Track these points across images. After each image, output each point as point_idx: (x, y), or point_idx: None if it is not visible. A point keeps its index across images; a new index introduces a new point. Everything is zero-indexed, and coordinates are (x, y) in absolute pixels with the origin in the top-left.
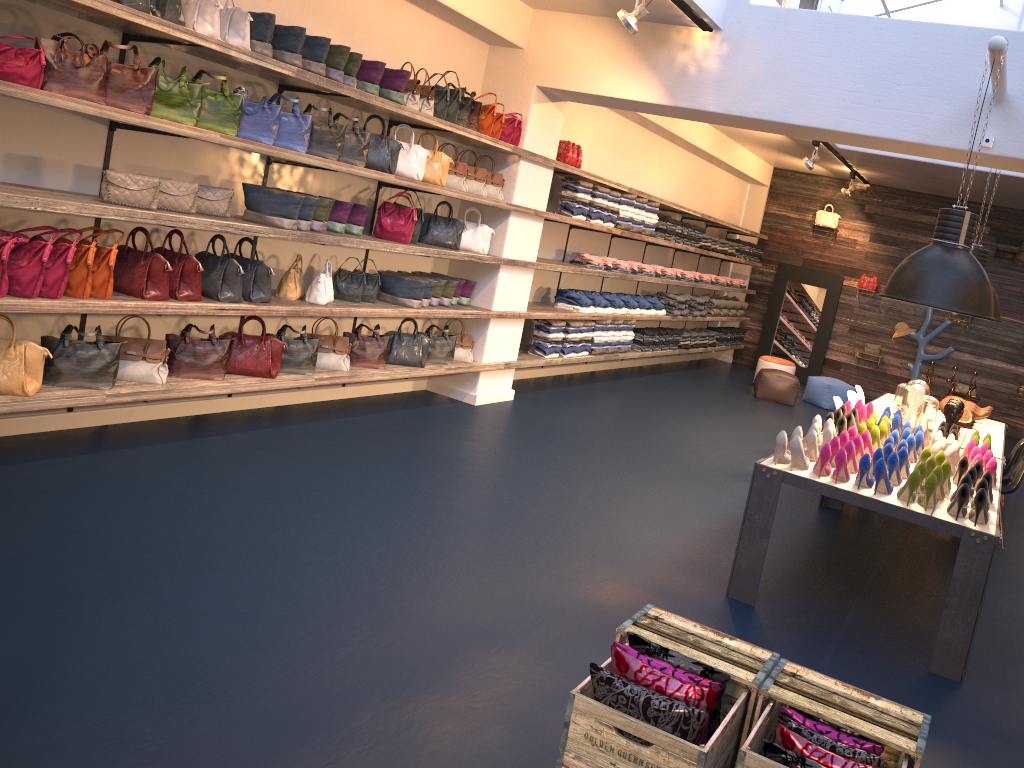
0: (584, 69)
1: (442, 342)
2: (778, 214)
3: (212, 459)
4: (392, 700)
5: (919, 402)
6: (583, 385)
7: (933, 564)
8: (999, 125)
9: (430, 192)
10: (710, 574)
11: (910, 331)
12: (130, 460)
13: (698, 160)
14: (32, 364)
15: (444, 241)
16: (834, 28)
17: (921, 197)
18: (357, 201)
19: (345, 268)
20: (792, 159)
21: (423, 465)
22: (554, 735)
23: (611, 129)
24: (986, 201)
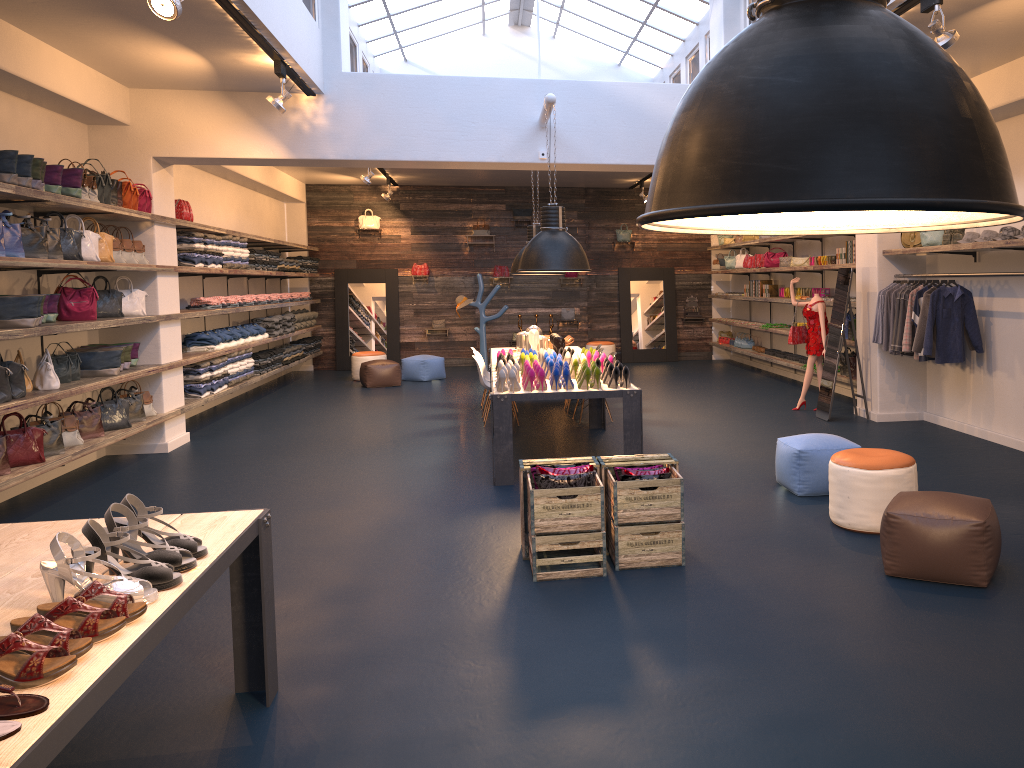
0: (200, 137)
1: (132, 402)
2: (322, 226)
3: None
4: (390, 570)
5: (538, 340)
6: (226, 417)
7: (584, 439)
8: (547, 143)
9: (104, 270)
10: (473, 480)
11: (469, 301)
12: None
13: (247, 191)
14: None
15: (110, 311)
16: (416, 86)
17: (445, 189)
18: (26, 293)
19: (30, 357)
20: (330, 175)
21: (205, 492)
22: (485, 552)
23: (183, 179)
24: (498, 184)
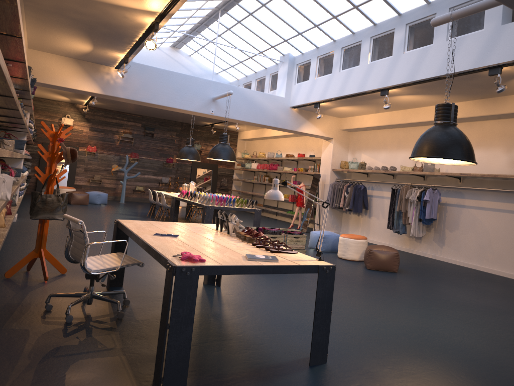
0: (60, 77)
1: None
2: (39, 119)
3: (24, 246)
4: None
5: (194, 188)
6: None
7: None
8: (215, 107)
9: (22, 131)
10: None
11: (120, 167)
12: (8, 250)
13: None
14: (4, 215)
15: None
16: (164, 74)
17: (111, 112)
18: None
19: None
20: (56, 95)
21: None
22: None
23: None
24: (140, 114)
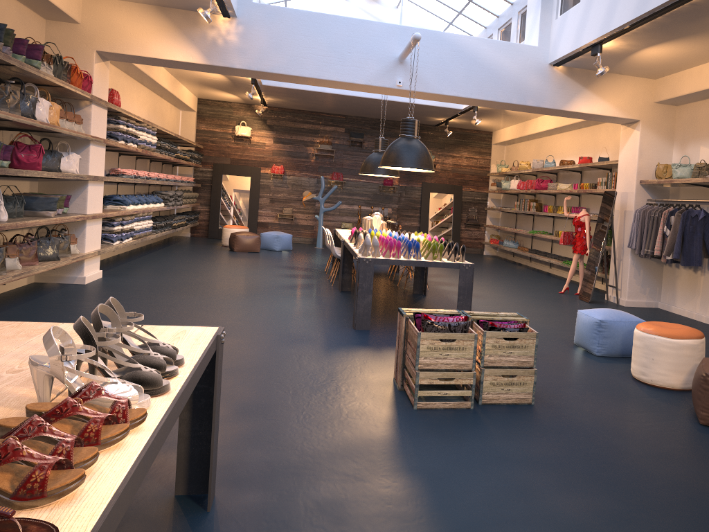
0: (136, 39)
1: (62, 241)
2: (207, 130)
3: None
4: (289, 391)
5: (380, 224)
6: (128, 262)
7: (412, 301)
8: (404, 74)
9: (51, 131)
10: (336, 324)
11: (313, 195)
12: None
13: (156, 96)
14: None
15: (51, 167)
16: (308, 19)
17: (301, 113)
18: None
19: None
20: (218, 92)
21: None
22: (365, 382)
23: (112, 77)
24: (341, 113)
